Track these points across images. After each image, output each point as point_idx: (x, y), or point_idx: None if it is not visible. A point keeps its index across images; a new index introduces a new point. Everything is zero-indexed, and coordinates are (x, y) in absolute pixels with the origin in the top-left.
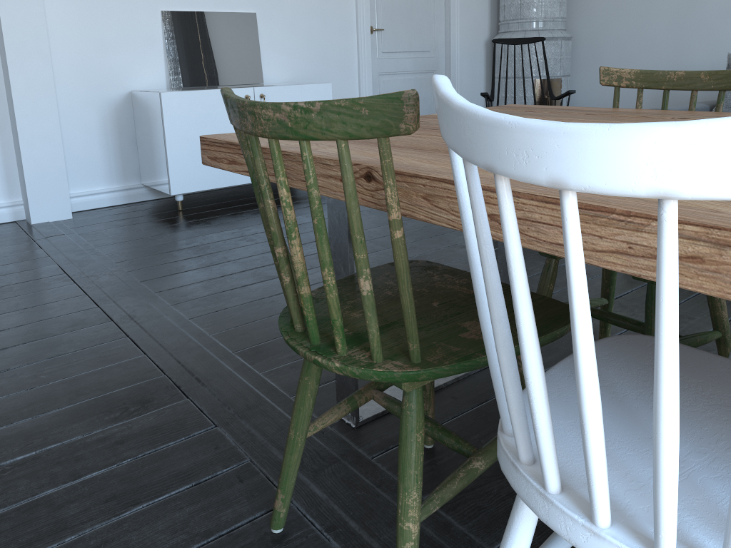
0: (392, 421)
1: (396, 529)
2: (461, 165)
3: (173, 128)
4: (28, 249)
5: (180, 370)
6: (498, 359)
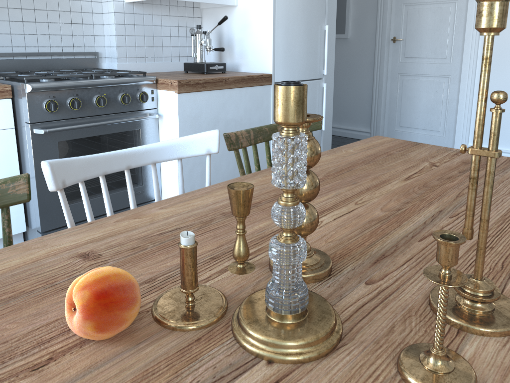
0: None
1: None
2: (206, 166)
3: None
4: None
5: None
6: None
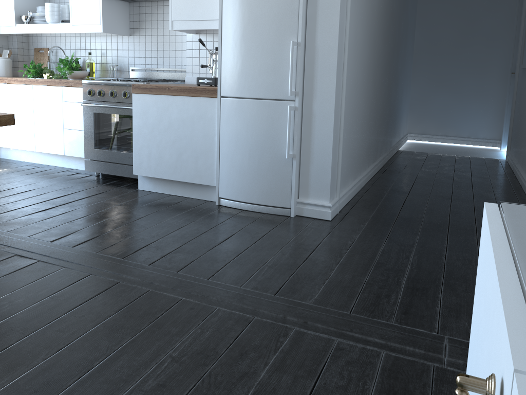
0: None
1: None
2: None
3: (474, 308)
4: (404, 319)
5: (64, 249)
6: None
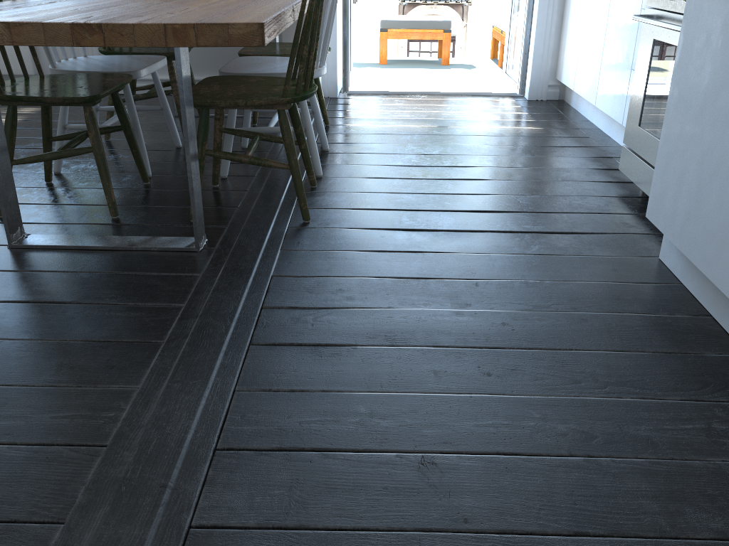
0: (183, 236)
1: (306, 144)
2: None
3: None
4: None
5: (234, 340)
6: (322, 40)
